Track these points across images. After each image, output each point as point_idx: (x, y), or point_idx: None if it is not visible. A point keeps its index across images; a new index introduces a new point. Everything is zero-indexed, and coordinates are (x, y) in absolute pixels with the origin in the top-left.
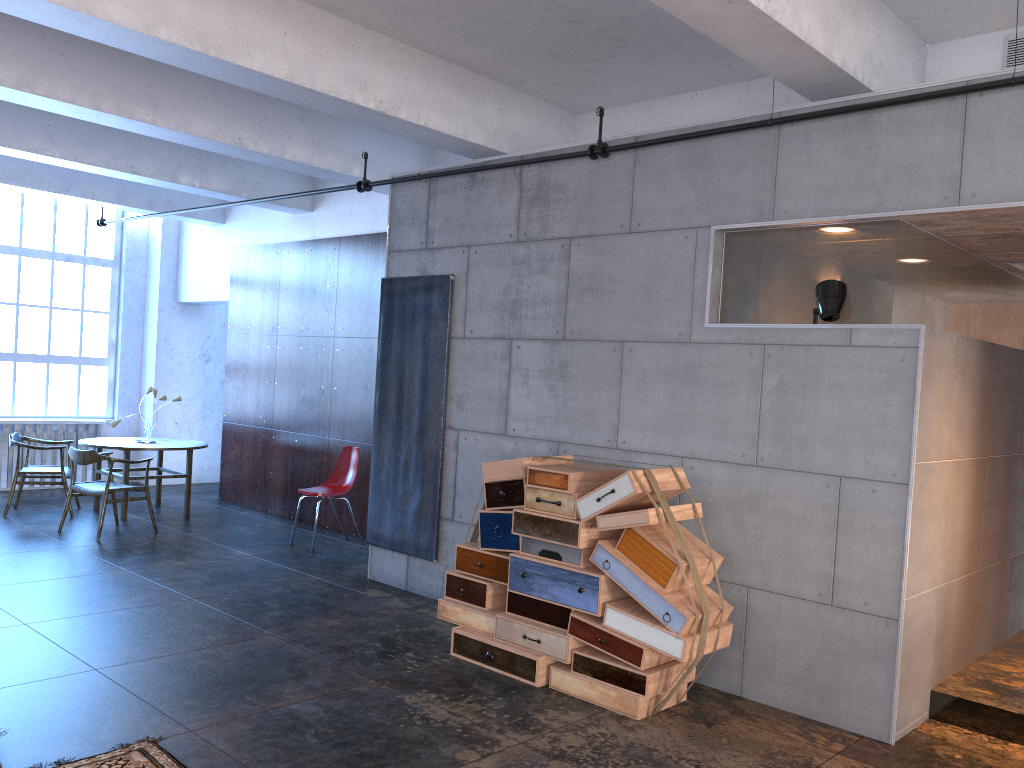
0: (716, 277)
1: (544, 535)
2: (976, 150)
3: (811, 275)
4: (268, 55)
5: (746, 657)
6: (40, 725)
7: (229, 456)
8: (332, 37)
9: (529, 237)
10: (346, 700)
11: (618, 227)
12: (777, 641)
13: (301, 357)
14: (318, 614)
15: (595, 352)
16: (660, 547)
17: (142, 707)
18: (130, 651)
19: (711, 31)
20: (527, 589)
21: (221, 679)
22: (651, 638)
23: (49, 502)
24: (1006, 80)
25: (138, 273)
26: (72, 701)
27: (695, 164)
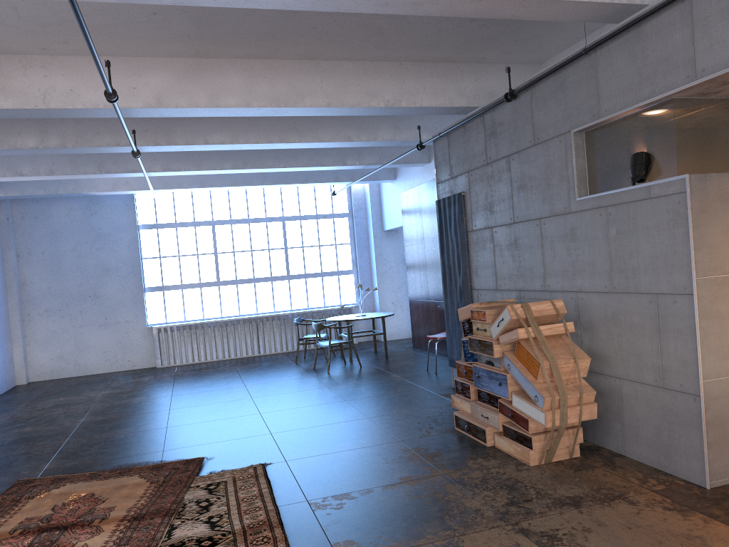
0: (580, 164)
1: (480, 351)
2: (700, 35)
3: (631, 151)
4: (313, 96)
5: (623, 427)
6: (228, 456)
7: (413, 319)
8: (350, 74)
9: (491, 159)
10: (371, 450)
11: (529, 143)
12: (638, 415)
13: (435, 254)
14: (402, 407)
15: (528, 228)
16: (533, 353)
17: (275, 450)
18: (293, 425)
19: (495, 15)
20: (481, 385)
21: (321, 439)
22: (531, 412)
23: (323, 354)
24: None
25: (362, 217)
26: (249, 446)
27: (558, 90)
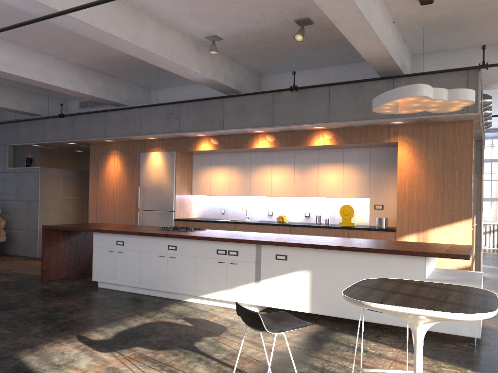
0: (10, 156)
1: None
2: (46, 130)
3: (27, 156)
4: None
5: (15, 245)
6: None
7: None
8: None
9: None
10: None
11: None
12: (20, 240)
13: None
14: None
15: None
16: None
17: None
18: None
19: None
20: None
21: None
22: None
23: None
24: (46, 117)
25: None
26: None
27: (5, 129)
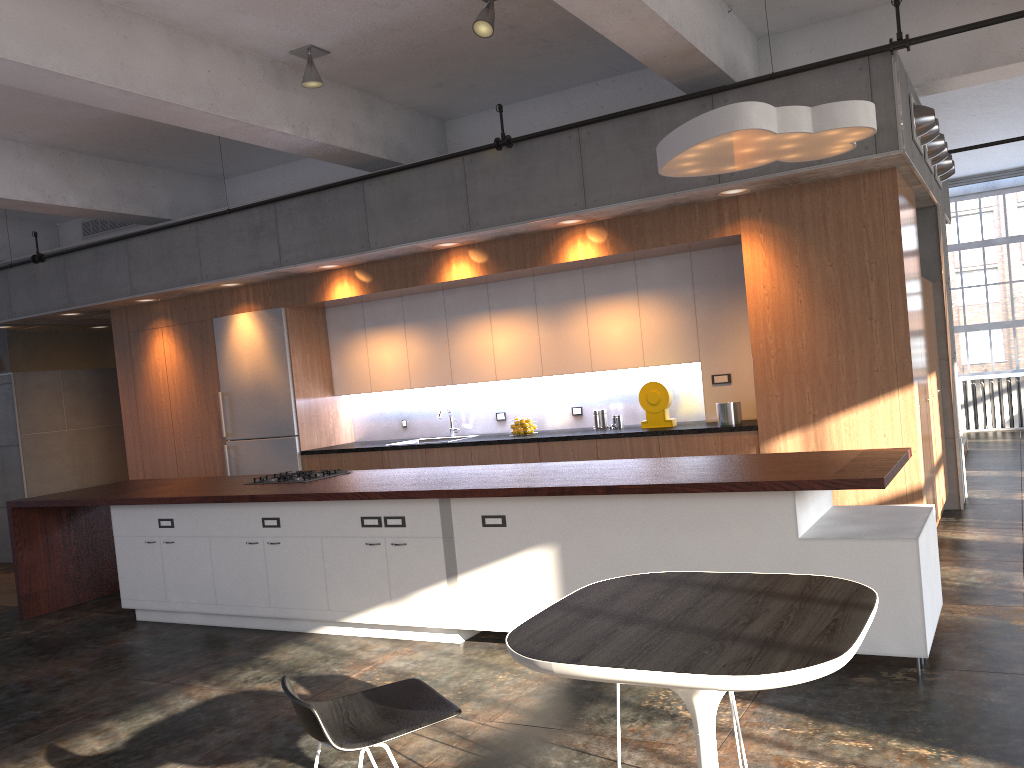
0: None
1: None
2: (13, 293)
3: None
4: None
5: None
6: None
7: None
8: None
9: None
10: None
11: None
12: None
13: None
14: None
15: None
16: None
17: None
18: None
19: None
20: None
21: None
22: None
23: None
24: (8, 265)
25: None
26: None
27: None
